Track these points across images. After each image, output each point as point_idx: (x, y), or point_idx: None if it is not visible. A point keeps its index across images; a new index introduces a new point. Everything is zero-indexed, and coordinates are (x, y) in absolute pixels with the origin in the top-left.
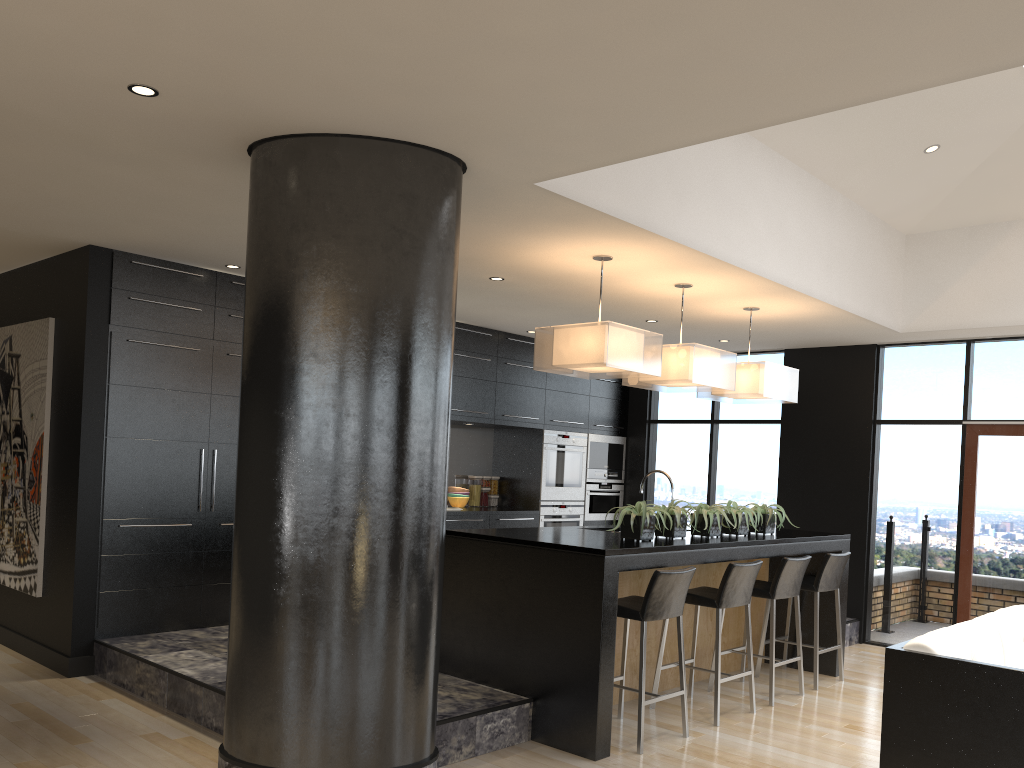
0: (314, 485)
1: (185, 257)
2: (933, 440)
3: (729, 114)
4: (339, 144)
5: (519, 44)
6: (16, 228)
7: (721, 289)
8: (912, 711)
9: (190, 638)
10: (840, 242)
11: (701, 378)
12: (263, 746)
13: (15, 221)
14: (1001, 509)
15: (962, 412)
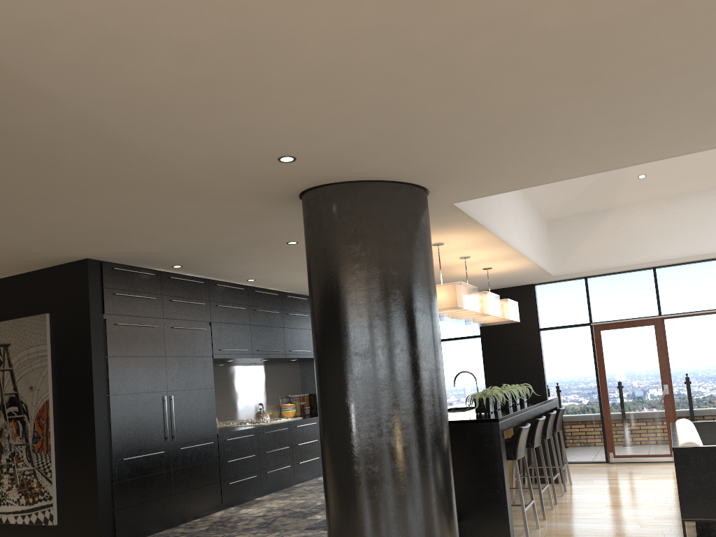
0: (388, 397)
1: (149, 262)
2: (574, 336)
3: (602, 164)
4: (375, 186)
5: (541, 132)
6: (43, 250)
7: (483, 258)
8: (694, 479)
9: (181, 533)
10: (532, 226)
11: (491, 311)
12: None
13: (51, 245)
14: (620, 371)
15: (588, 318)
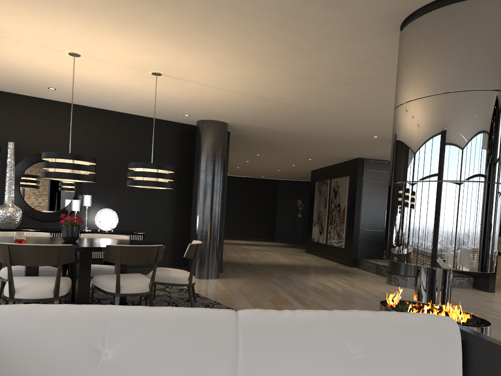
0: None
1: (382, 158)
2: None
3: None
4: None
5: None
6: (342, 156)
7: None
8: None
9: (381, 260)
10: None
11: None
12: (396, 269)
13: (342, 154)
14: None
15: None
